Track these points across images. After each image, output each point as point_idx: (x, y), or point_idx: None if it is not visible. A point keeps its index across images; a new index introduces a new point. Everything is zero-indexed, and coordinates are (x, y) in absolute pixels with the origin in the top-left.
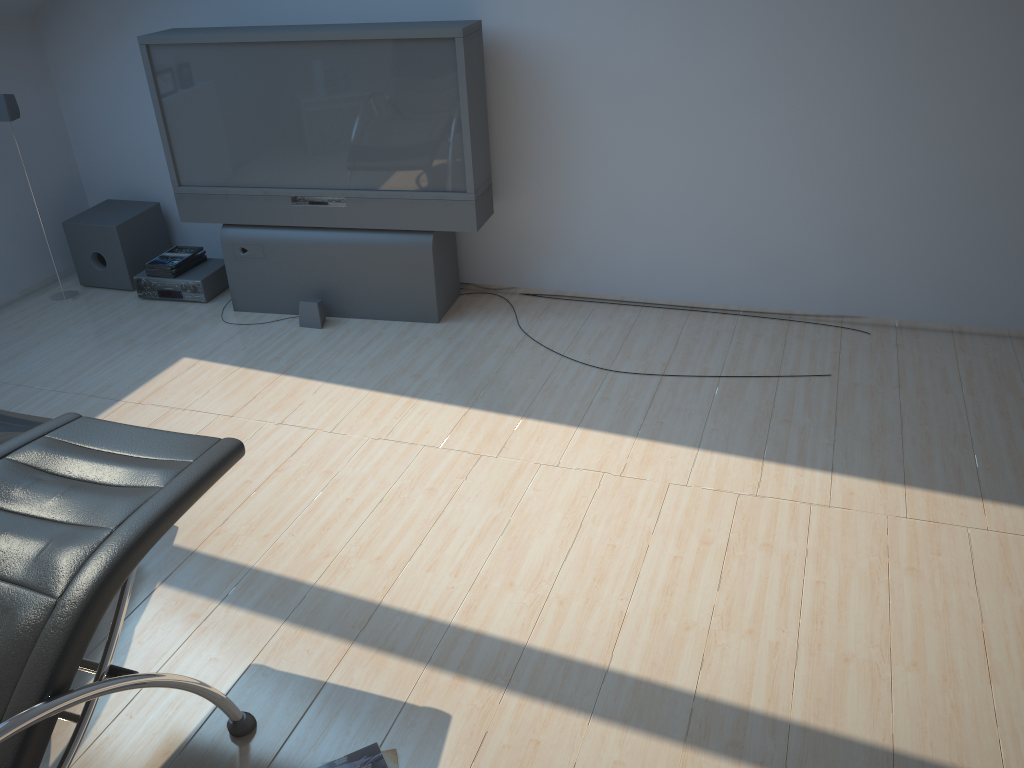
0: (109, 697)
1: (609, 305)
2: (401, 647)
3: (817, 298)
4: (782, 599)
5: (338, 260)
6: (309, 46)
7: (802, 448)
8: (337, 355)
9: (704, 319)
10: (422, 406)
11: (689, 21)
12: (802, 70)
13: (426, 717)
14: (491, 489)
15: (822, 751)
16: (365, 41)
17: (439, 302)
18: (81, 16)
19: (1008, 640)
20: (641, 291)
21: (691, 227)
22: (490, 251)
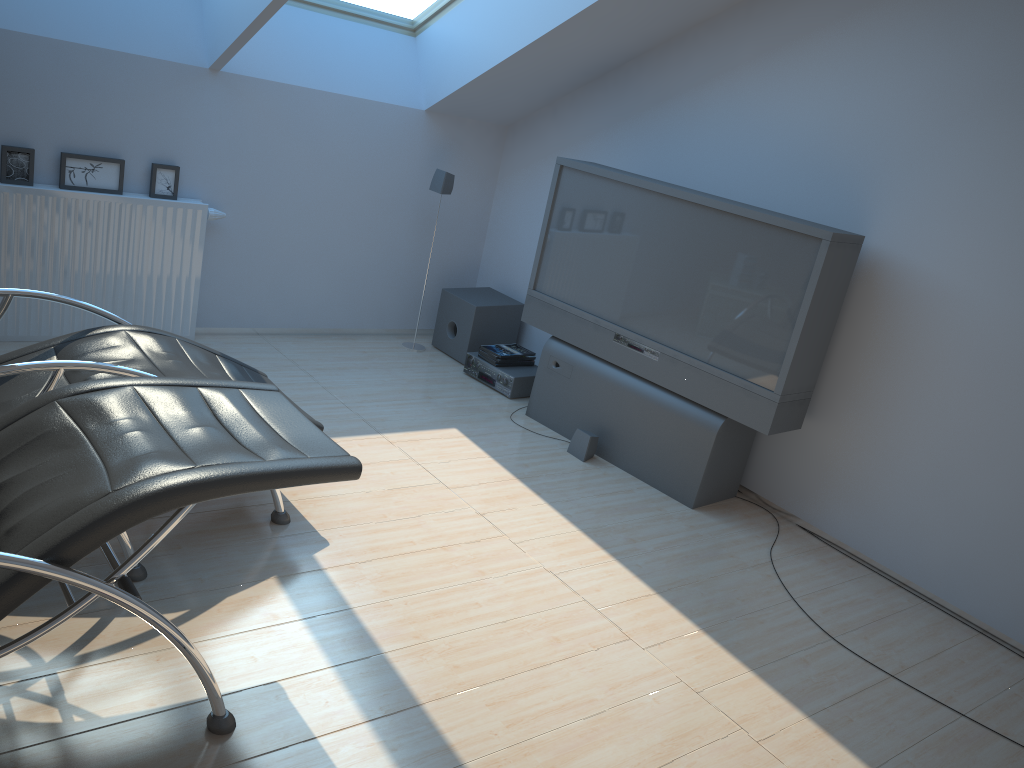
0: (159, 635)
1: (886, 581)
2: (402, 753)
3: None
4: None
5: (629, 407)
6: (687, 206)
7: None
8: (577, 488)
9: (991, 649)
10: (613, 567)
11: None
12: None
13: None
14: (612, 673)
15: None
16: (738, 217)
17: (702, 489)
18: (538, 137)
19: None
20: (930, 583)
21: (1018, 537)
22: (784, 467)
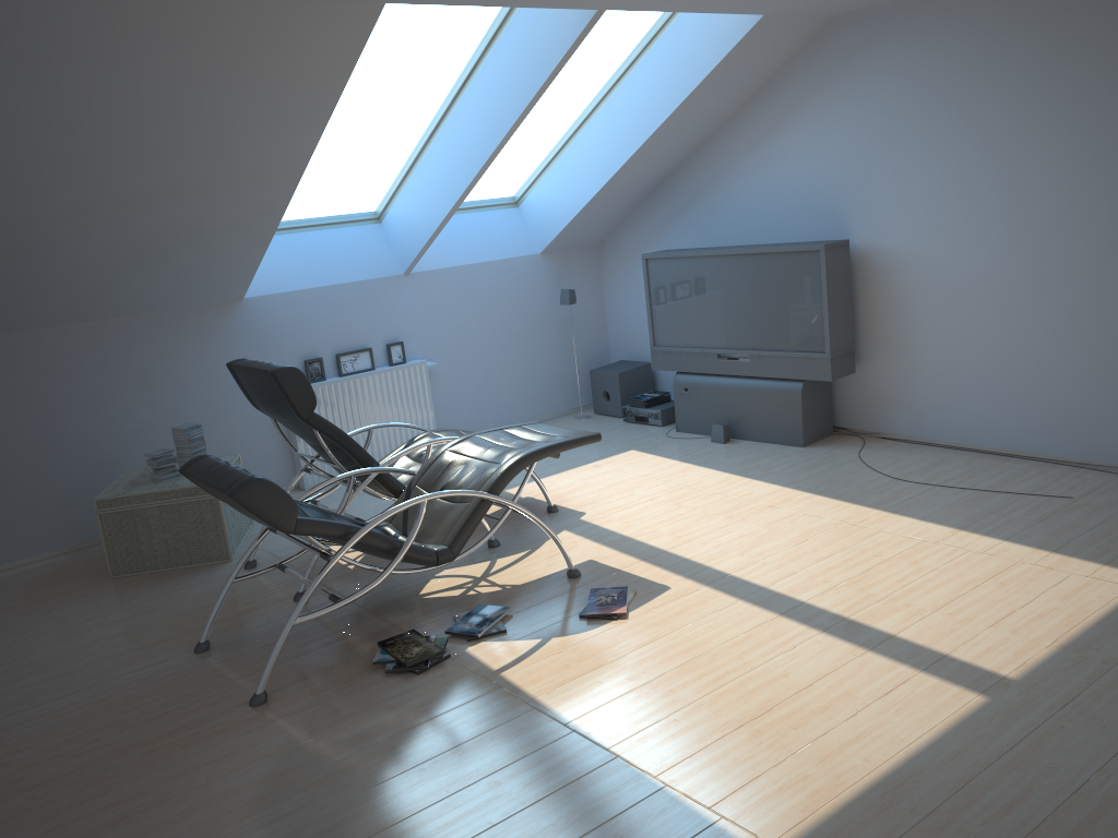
0: (523, 559)
1: (939, 448)
2: (665, 565)
3: (1104, 450)
4: (897, 581)
5: (741, 398)
6: (734, 257)
7: (997, 528)
8: (723, 456)
9: (1007, 461)
10: (756, 483)
11: (990, 236)
12: (1073, 268)
13: (658, 586)
14: (765, 520)
15: (852, 628)
16: (767, 253)
17: (805, 432)
18: (623, 244)
19: (1027, 616)
20: (965, 438)
21: (1000, 387)
22: (856, 403)
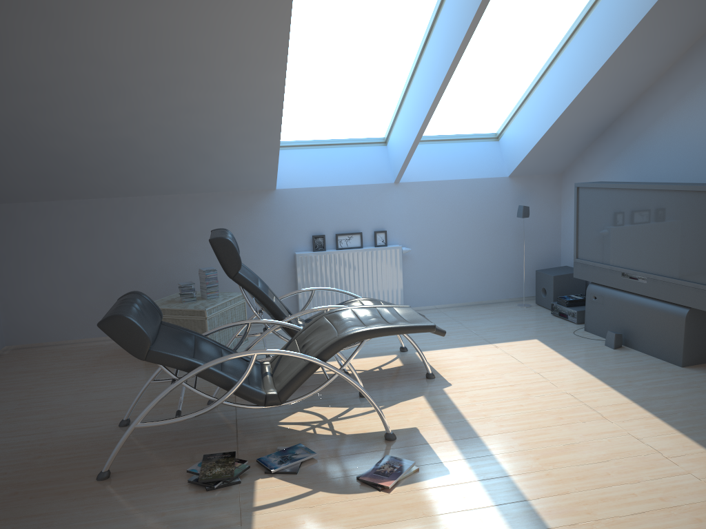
0: (371, 412)
1: None
2: (465, 450)
3: None
4: None
5: (636, 313)
6: (643, 192)
7: None
8: (603, 360)
9: None
10: (610, 392)
11: None
12: None
13: (441, 469)
14: (587, 430)
15: None
16: (670, 190)
17: (686, 354)
18: (577, 175)
19: None
20: None
21: None
22: None
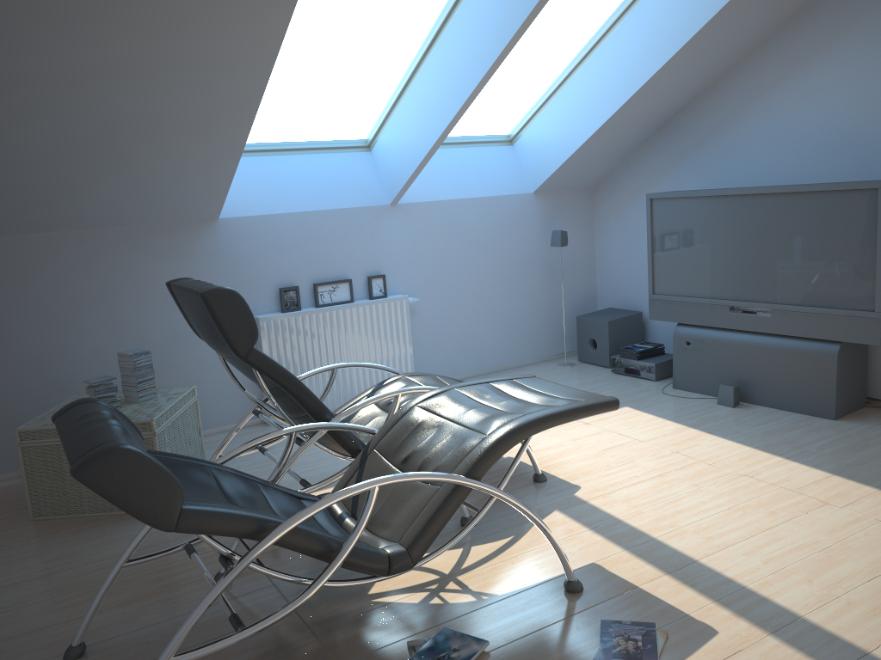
0: (504, 551)
1: None
2: (700, 586)
3: None
4: None
5: (757, 357)
6: (760, 197)
7: None
8: (737, 424)
9: None
10: (791, 465)
11: None
12: None
13: (698, 626)
14: (824, 524)
15: None
16: (803, 193)
17: (838, 403)
18: (619, 187)
19: None
20: None
21: None
22: None
